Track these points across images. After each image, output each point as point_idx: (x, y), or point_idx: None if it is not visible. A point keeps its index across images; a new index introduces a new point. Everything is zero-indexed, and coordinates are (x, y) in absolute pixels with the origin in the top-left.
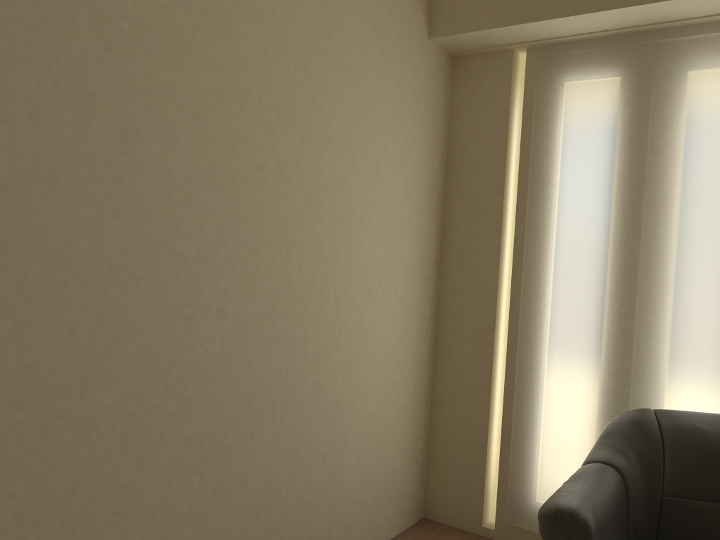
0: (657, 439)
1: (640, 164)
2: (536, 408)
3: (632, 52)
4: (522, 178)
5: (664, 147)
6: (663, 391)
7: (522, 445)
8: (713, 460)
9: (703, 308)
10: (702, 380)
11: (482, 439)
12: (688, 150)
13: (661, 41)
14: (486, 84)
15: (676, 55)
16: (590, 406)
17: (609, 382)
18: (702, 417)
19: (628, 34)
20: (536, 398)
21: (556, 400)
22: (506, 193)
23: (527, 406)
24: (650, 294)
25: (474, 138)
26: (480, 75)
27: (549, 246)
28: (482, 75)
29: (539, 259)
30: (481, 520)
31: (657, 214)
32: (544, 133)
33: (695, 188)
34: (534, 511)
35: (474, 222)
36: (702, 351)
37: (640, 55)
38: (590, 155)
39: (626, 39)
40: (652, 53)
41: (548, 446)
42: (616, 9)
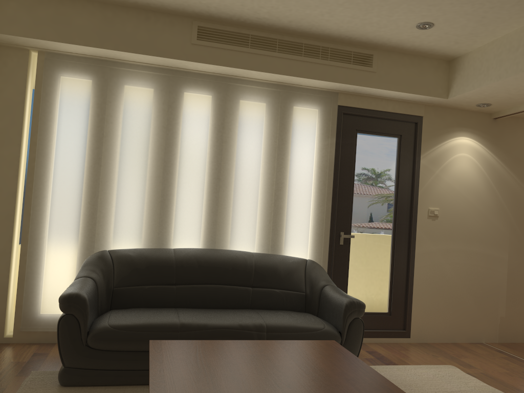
0: (111, 262)
1: (102, 127)
2: (41, 260)
3: (98, 69)
4: (34, 126)
5: (114, 120)
6: (111, 242)
7: (32, 282)
8: (135, 267)
9: (130, 200)
10: (129, 235)
11: (5, 284)
12: (124, 124)
13: (113, 67)
14: (11, 66)
15: (119, 76)
16: (73, 254)
17: (84, 241)
18: (130, 250)
19: (96, 59)
20: (42, 254)
21: (54, 253)
22: (23, 134)
23: (36, 259)
24: (105, 194)
25: (1, 97)
26: (6, 59)
27: (51, 167)
28: (8, 60)
29: (45, 174)
30: (3, 334)
31: (110, 153)
32: (49, 103)
33: (127, 143)
34: (39, 319)
35: (1, 150)
36: (129, 221)
37: (103, 72)
38: (76, 119)
39: (95, 61)
40: (109, 72)
41: (49, 280)
42: (93, 47)
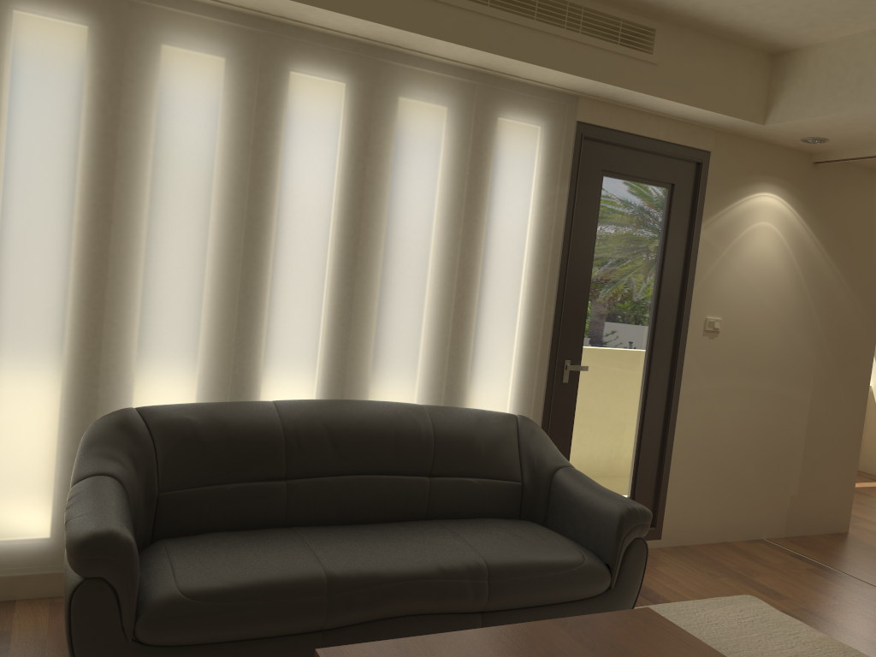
0: (148, 437)
1: (114, 137)
2: None
3: (105, 2)
4: None
5: (140, 124)
6: (136, 387)
7: None
8: (204, 448)
9: (176, 299)
10: (174, 372)
11: None
12: (164, 133)
13: (138, 2)
14: None
15: (154, 23)
16: (53, 414)
17: (76, 385)
18: (187, 408)
19: None
20: None
21: (8, 414)
22: None
23: None
24: (123, 284)
25: None
26: None
27: None
28: None
29: None
30: None
31: (132, 197)
32: None
33: (170, 175)
34: None
35: None
36: (175, 343)
37: (115, 9)
38: (53, 114)
39: None
40: (128, 12)
41: None
42: None
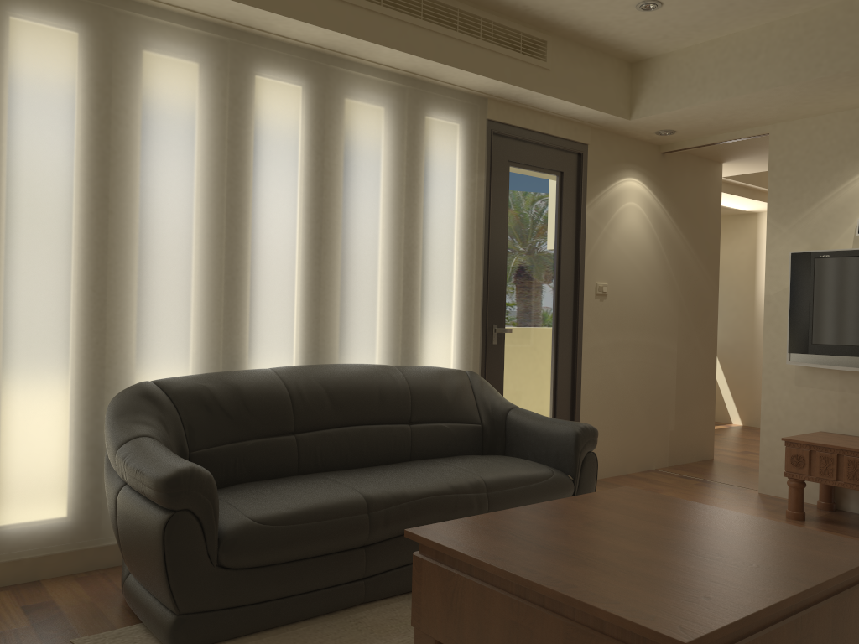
0: (171, 404)
1: (109, 134)
2: None
3: (95, 11)
4: None
5: (132, 121)
6: (141, 366)
7: None
8: (223, 409)
9: (172, 282)
10: (174, 350)
11: None
12: (153, 130)
13: (124, 11)
14: None
15: (138, 30)
16: (66, 396)
17: (86, 366)
18: (199, 377)
19: None
20: None
21: (25, 398)
22: None
23: None
24: (124, 270)
25: None
26: None
27: (5, 214)
28: None
29: None
30: None
31: (128, 189)
32: None
33: (161, 168)
34: (1, 537)
35: None
36: (173, 323)
37: (104, 17)
38: (53, 113)
39: None
40: (116, 20)
41: (16, 455)
42: None
